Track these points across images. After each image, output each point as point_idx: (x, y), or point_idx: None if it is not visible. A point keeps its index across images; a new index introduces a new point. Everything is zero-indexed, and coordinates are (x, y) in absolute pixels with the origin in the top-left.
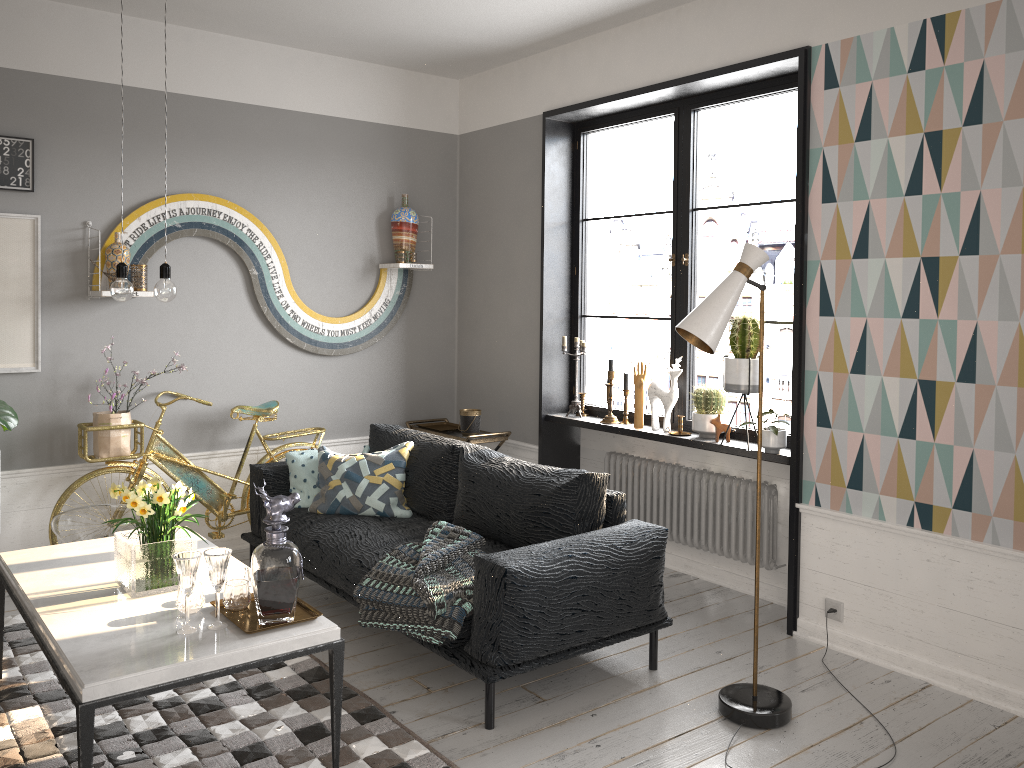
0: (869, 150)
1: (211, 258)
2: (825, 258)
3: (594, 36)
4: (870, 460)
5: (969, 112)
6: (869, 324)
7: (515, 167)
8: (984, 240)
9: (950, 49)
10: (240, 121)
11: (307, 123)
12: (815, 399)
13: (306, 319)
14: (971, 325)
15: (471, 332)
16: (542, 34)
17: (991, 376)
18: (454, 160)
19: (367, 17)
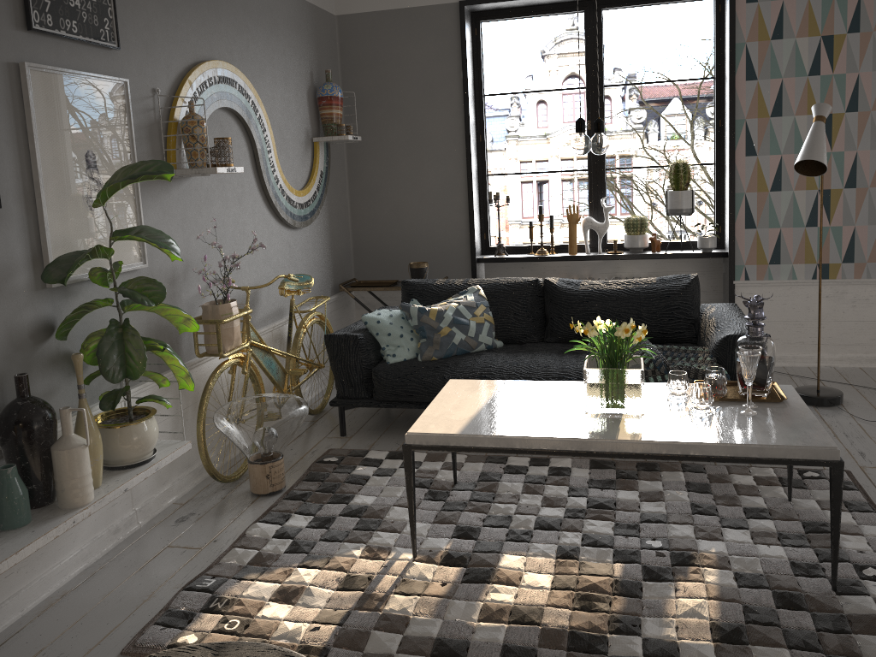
0: (781, 46)
1: (230, 132)
2: (749, 117)
3: None
4: (785, 244)
5: (851, 25)
6: (783, 159)
7: (421, 48)
8: (861, 103)
9: None
10: None
11: None
12: (743, 211)
13: (287, 193)
14: (853, 154)
15: (370, 198)
16: None
17: (865, 182)
18: (335, 39)
19: None
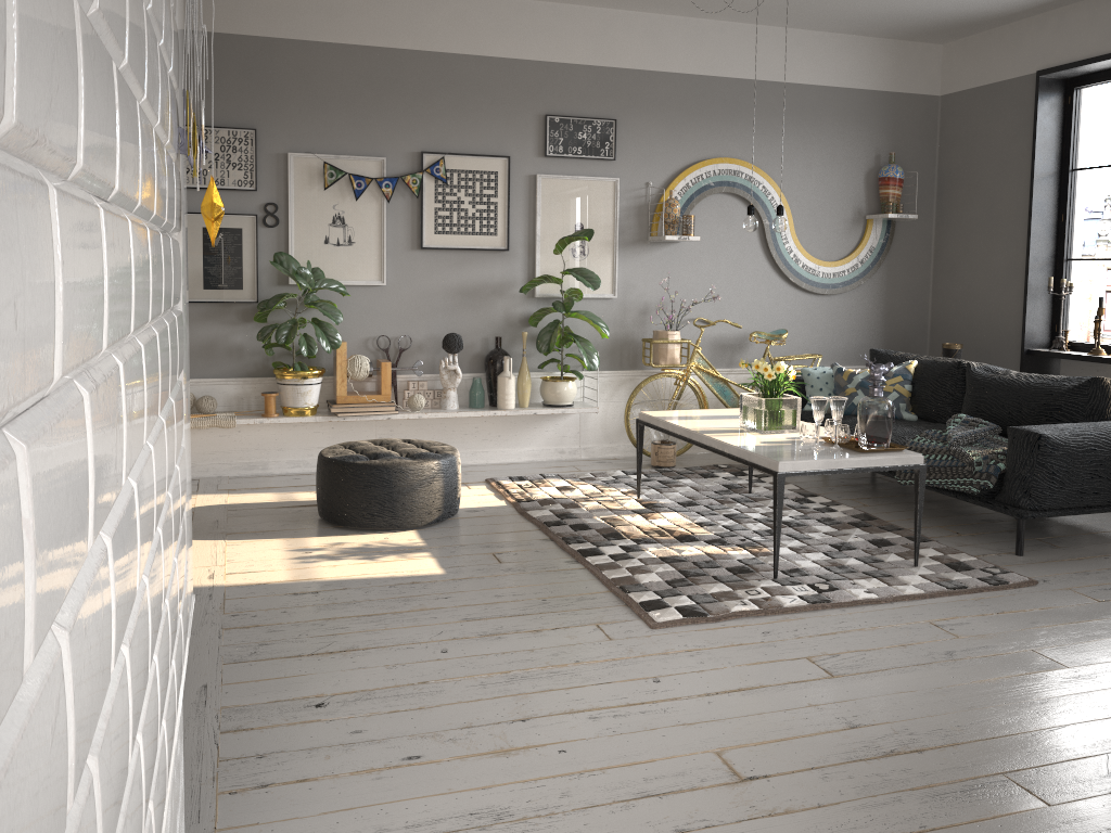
0: None
1: (733, 211)
2: None
3: None
4: None
5: None
6: None
7: (1002, 123)
8: None
9: None
10: (758, 96)
11: (810, 94)
12: None
13: (805, 262)
14: None
15: (947, 277)
16: None
17: None
18: (935, 119)
19: (882, 0)
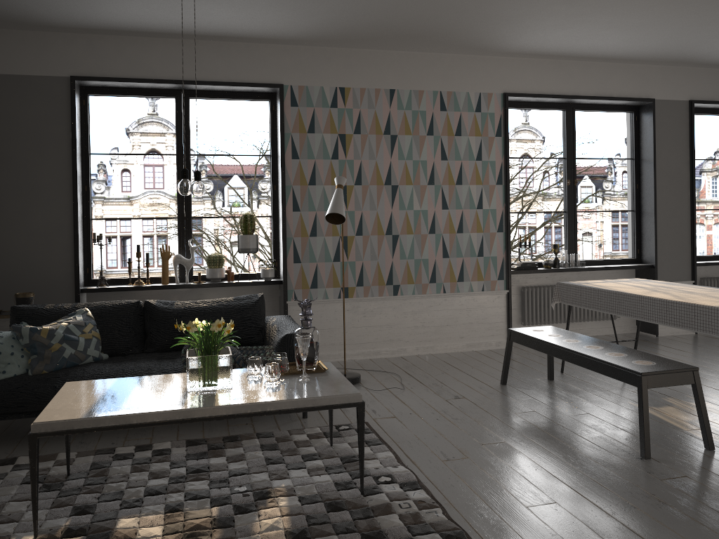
0: (314, 137)
1: None
2: (295, 184)
3: (122, 37)
4: (320, 274)
5: (355, 128)
6: (317, 214)
7: (34, 110)
8: (363, 179)
9: (347, 102)
10: None
11: None
12: (292, 250)
13: None
14: (360, 212)
15: None
16: (95, 26)
17: (368, 232)
18: None
19: None
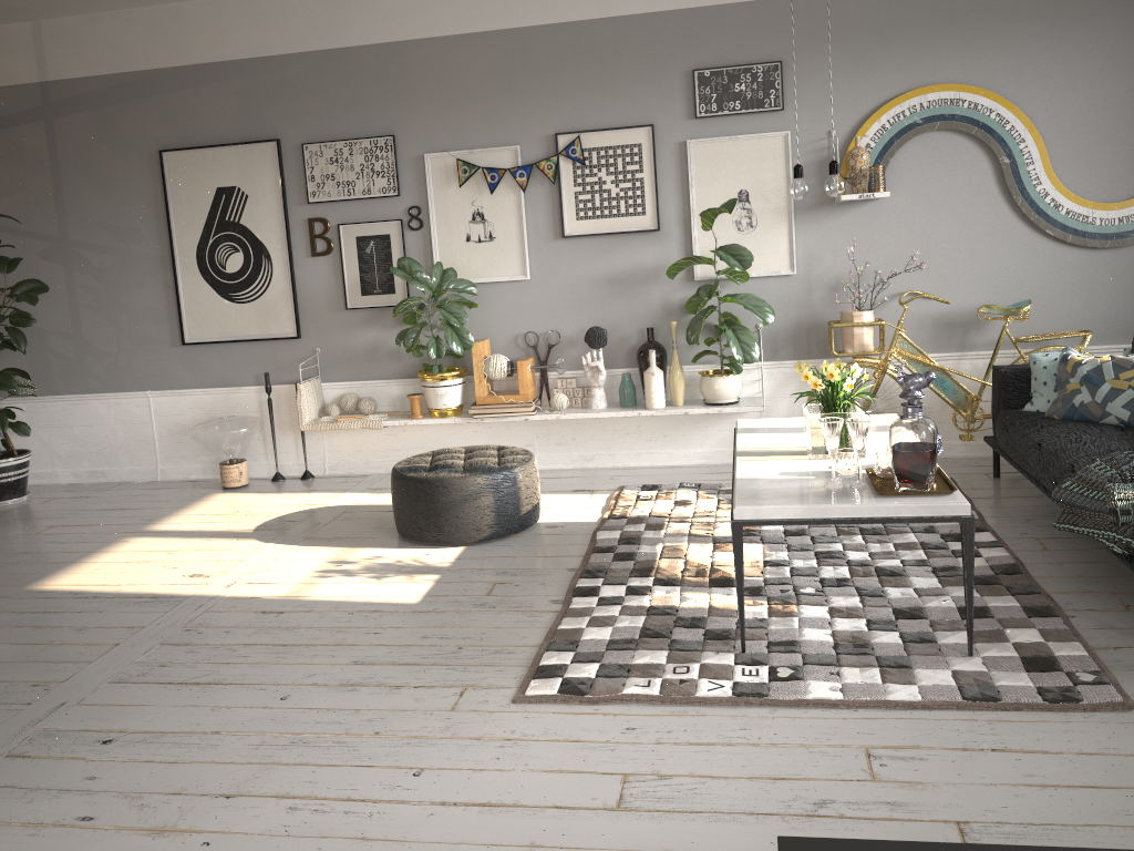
0: None
1: (956, 151)
2: None
3: None
4: None
5: None
6: None
7: None
8: None
9: None
10: None
11: None
12: None
13: (1070, 208)
14: None
15: None
16: None
17: None
18: None
19: None
